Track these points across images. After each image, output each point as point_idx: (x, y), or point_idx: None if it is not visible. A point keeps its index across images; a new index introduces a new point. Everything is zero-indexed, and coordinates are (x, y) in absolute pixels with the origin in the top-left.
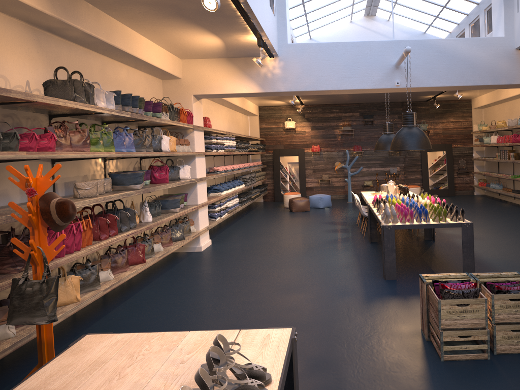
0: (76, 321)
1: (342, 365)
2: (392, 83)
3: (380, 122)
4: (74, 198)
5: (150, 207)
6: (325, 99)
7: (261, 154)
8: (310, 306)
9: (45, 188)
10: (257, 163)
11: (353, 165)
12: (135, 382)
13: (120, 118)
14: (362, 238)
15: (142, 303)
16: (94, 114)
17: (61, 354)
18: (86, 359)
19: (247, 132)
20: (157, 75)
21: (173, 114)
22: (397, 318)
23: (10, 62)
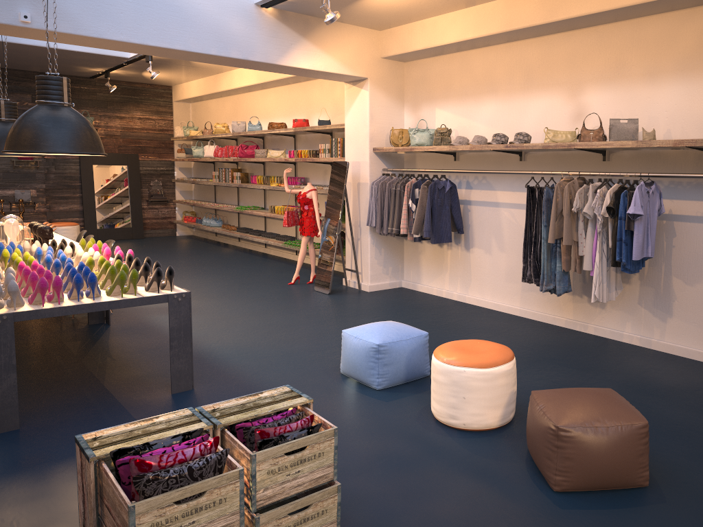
0: None
1: None
2: (13, 14)
3: None
4: None
5: None
6: None
7: None
8: None
9: None
10: None
11: None
12: None
13: None
14: None
15: None
16: None
17: None
18: None
19: None
20: None
21: None
22: None
23: None
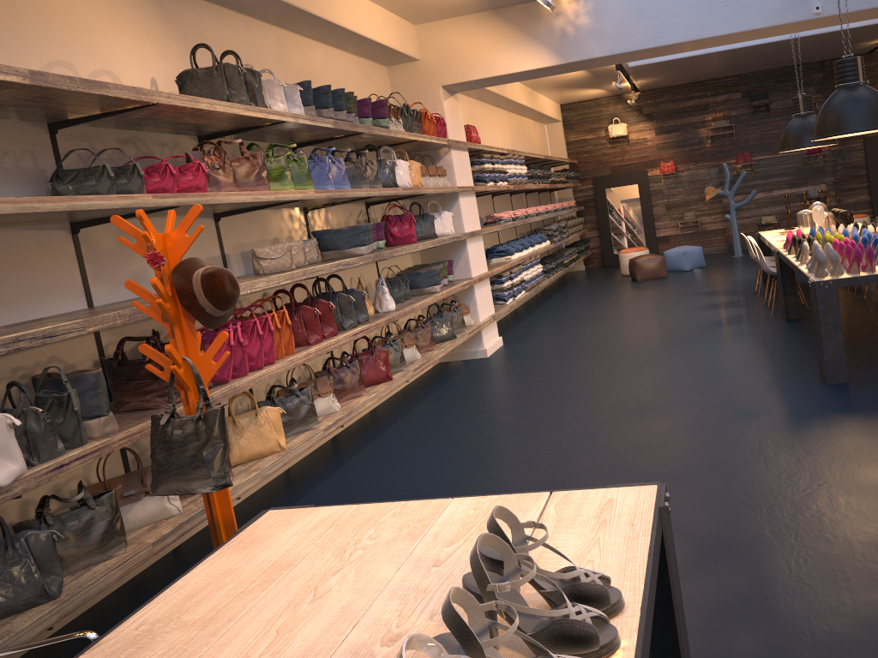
0: (290, 482)
1: (763, 551)
2: (807, 9)
3: (782, 105)
4: (256, 276)
5: (391, 286)
6: (677, 74)
7: (573, 187)
8: (686, 441)
9: (181, 250)
10: (567, 203)
11: (737, 189)
12: (343, 608)
13: (317, 133)
14: (769, 314)
15: (394, 448)
16: (269, 126)
17: (218, 549)
18: (260, 560)
19: (545, 153)
20: (377, 59)
21: (410, 121)
22: (863, 456)
23: (117, 47)
